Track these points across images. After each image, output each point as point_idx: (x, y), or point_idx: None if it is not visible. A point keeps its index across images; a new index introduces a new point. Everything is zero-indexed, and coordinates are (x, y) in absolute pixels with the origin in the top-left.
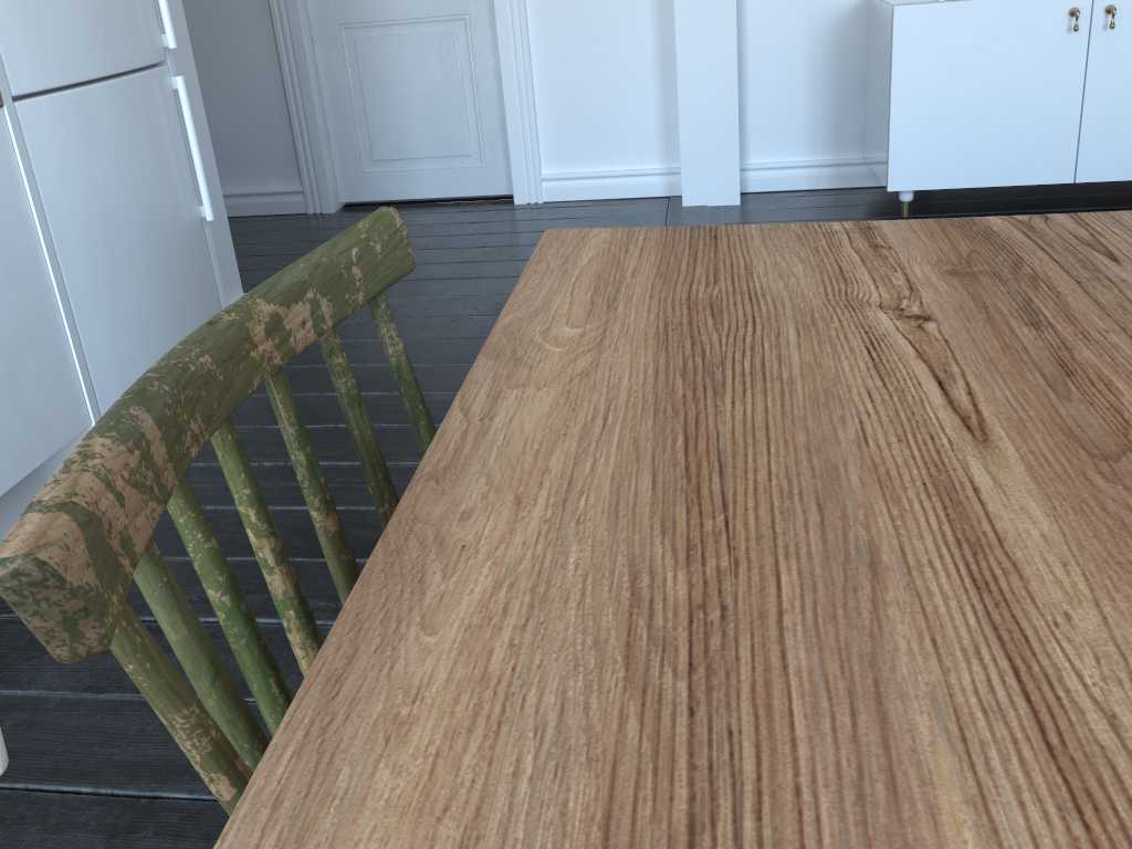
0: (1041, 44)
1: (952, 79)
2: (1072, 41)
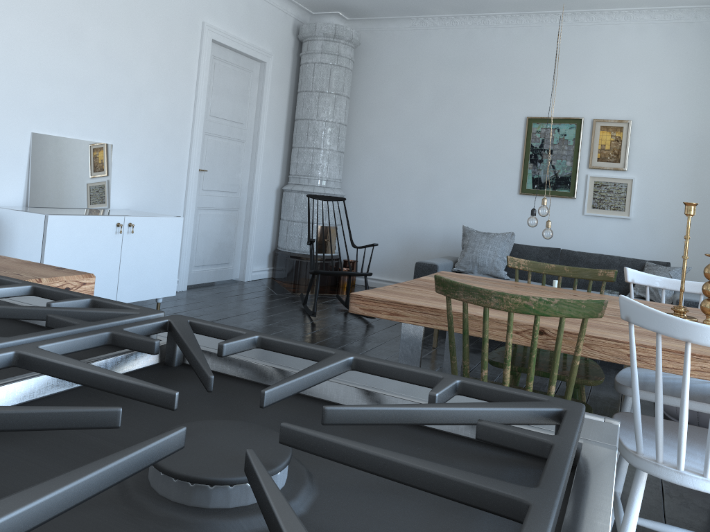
0: (106, 238)
1: (71, 254)
2: (117, 237)
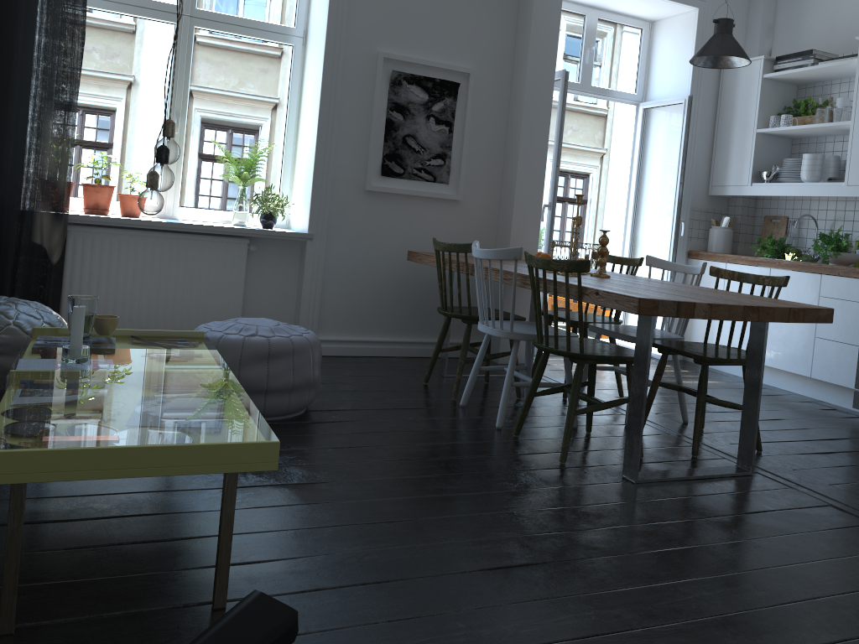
0: None
1: None
2: None
